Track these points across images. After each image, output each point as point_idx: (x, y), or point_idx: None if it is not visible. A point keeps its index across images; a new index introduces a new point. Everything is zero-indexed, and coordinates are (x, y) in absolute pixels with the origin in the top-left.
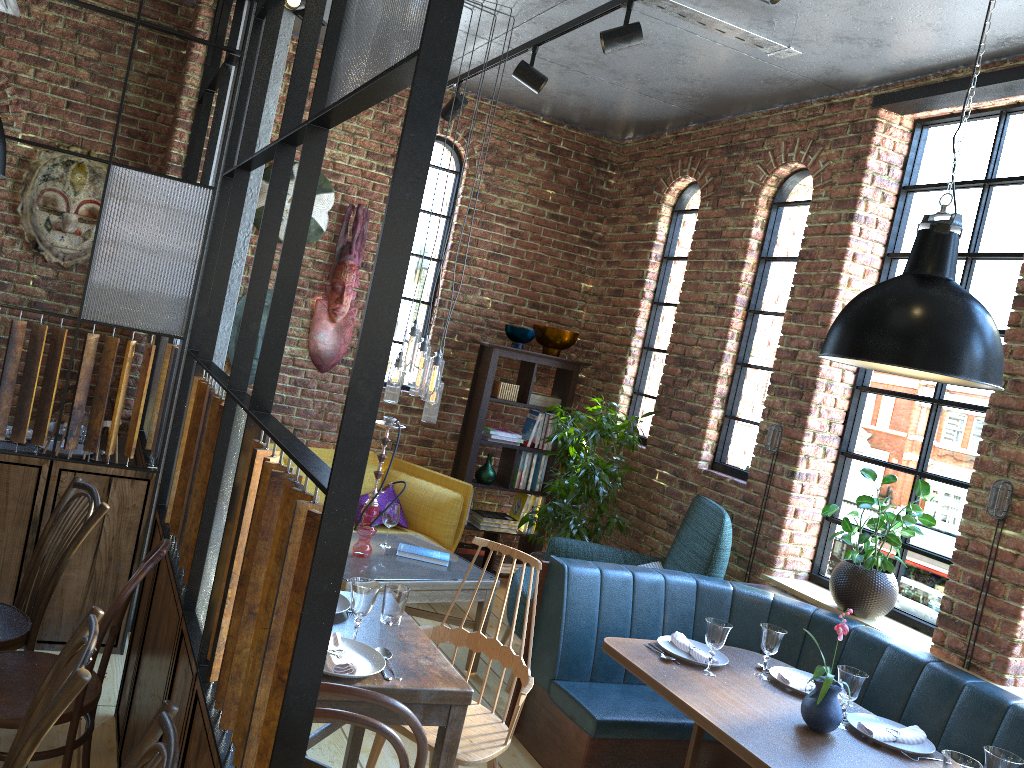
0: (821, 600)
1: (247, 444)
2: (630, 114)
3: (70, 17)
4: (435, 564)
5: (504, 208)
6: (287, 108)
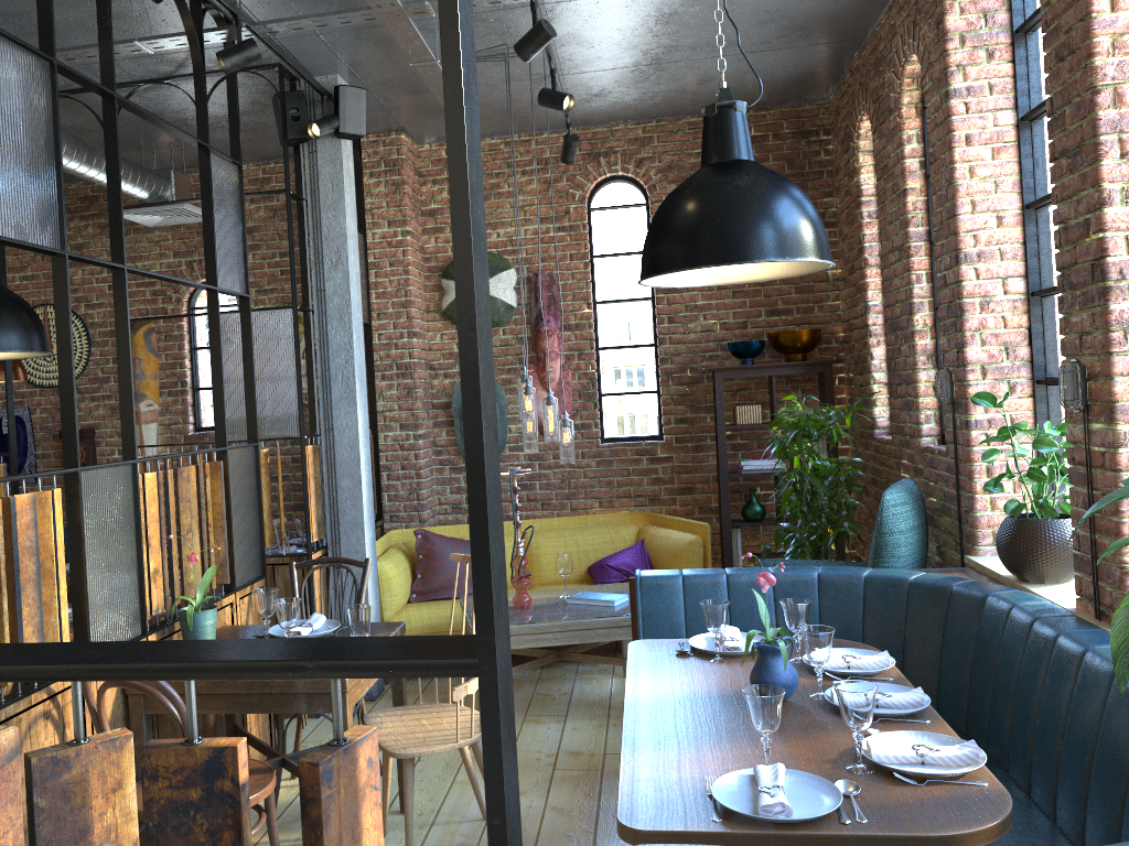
0: (1005, 572)
1: (68, 493)
2: (785, 73)
3: (267, 203)
4: (602, 606)
5: None
6: (112, 243)
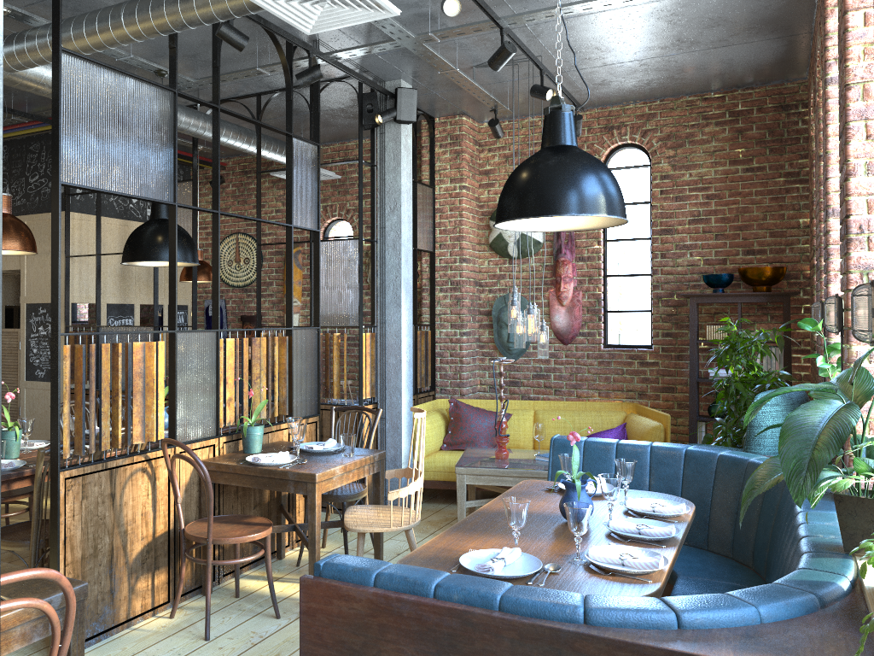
0: None
1: (170, 345)
2: (754, 61)
3: None
4: None
5: (694, 179)
6: (213, 197)
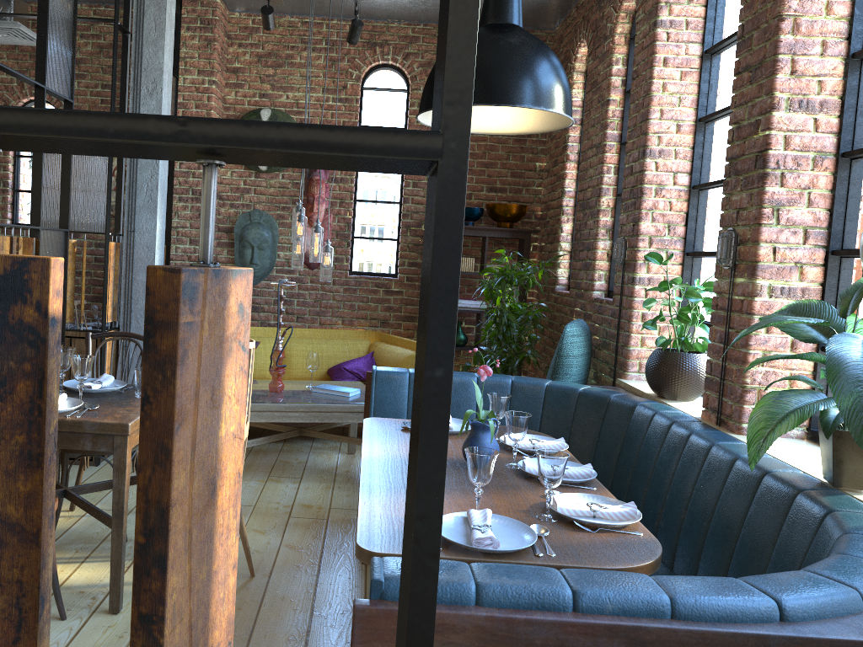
0: (647, 391)
1: None
2: (528, 0)
3: (95, 40)
4: (339, 396)
5: None
6: None
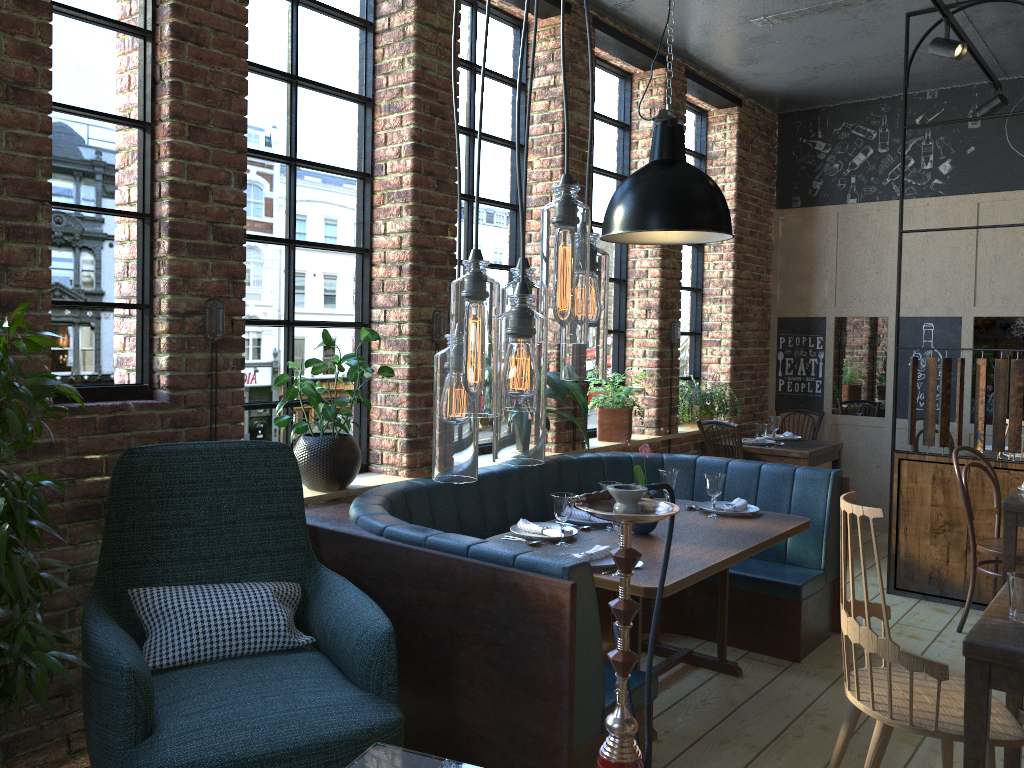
0: (314, 494)
1: None
2: None
3: None
4: None
5: None
6: None
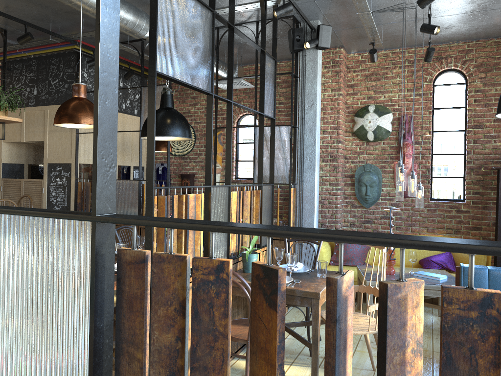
0: None
1: (205, 196)
2: None
3: None
4: (433, 279)
5: (498, 92)
6: (227, 91)
